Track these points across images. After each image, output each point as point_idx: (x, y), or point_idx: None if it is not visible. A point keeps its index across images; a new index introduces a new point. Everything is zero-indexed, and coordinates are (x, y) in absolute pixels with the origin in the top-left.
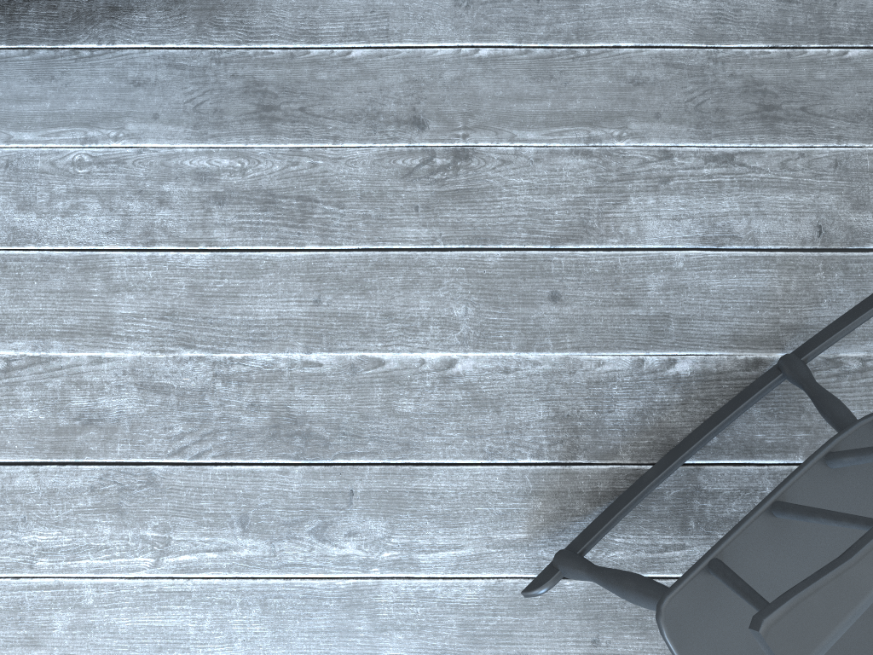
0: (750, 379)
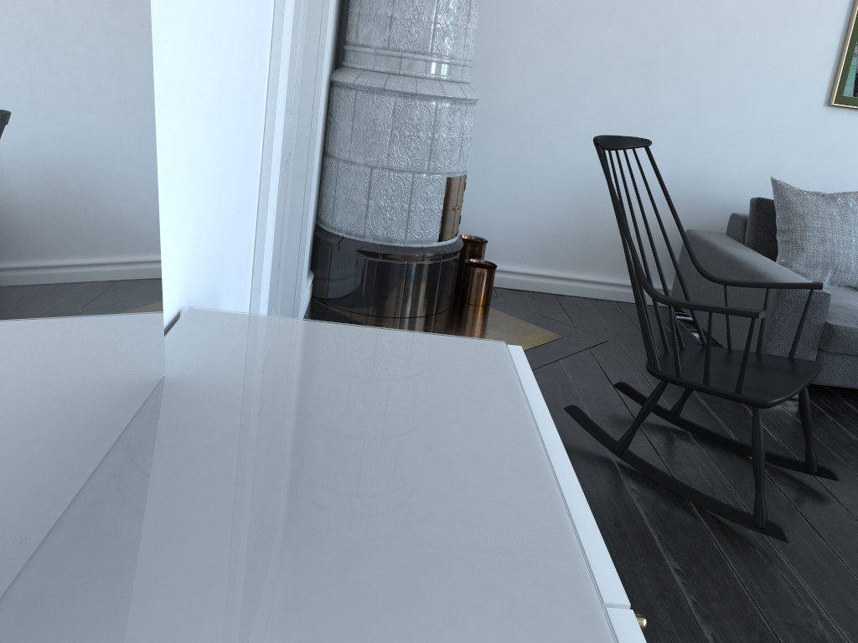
0: (629, 467)
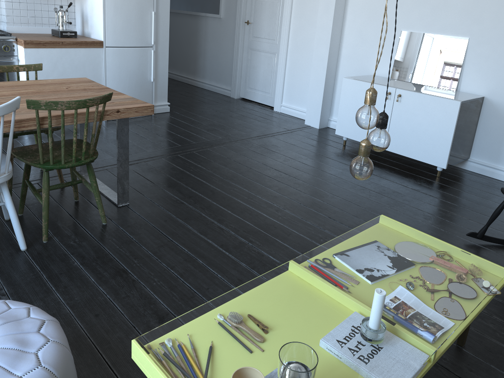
0: None
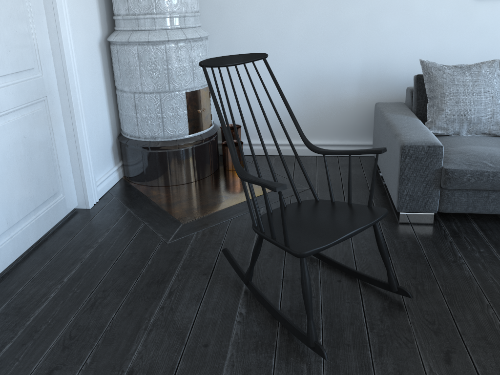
0: (251, 294)
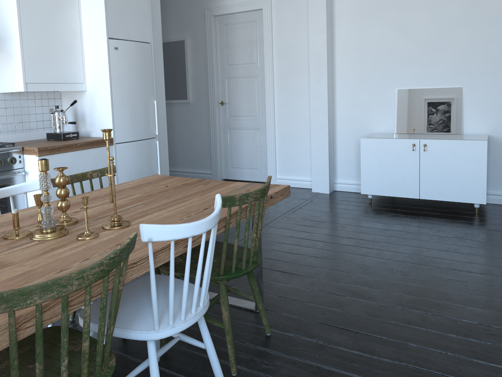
0: None
